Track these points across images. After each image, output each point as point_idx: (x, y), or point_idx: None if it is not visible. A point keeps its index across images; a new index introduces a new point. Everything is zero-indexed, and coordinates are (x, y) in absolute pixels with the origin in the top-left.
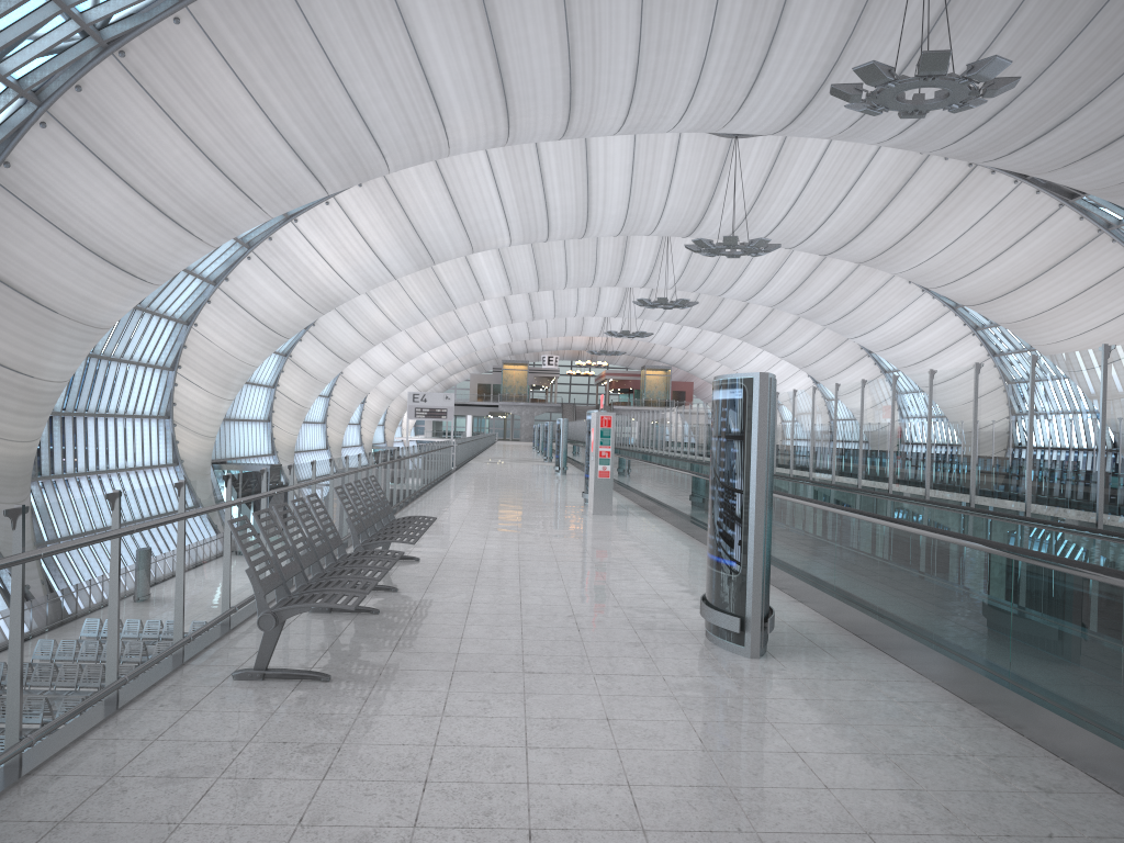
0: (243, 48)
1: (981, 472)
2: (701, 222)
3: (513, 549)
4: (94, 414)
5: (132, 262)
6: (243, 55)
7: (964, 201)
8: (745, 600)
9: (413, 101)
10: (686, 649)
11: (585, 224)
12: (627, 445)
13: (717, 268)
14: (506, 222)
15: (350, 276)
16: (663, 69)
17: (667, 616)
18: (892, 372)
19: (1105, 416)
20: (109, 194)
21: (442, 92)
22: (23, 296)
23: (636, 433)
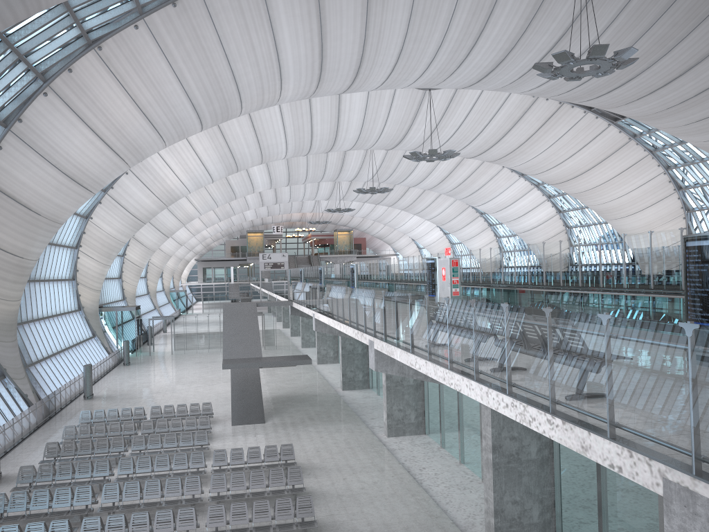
0: (173, 44)
1: None
2: (402, 140)
3: None
4: (39, 280)
5: (87, 180)
6: (173, 48)
7: (555, 124)
8: None
9: (268, 74)
10: None
11: (332, 144)
12: (386, 277)
13: (398, 167)
14: (286, 144)
15: (188, 182)
16: (415, 52)
17: None
18: (495, 225)
19: None
20: (80, 137)
21: (286, 68)
22: (21, 206)
23: (396, 270)
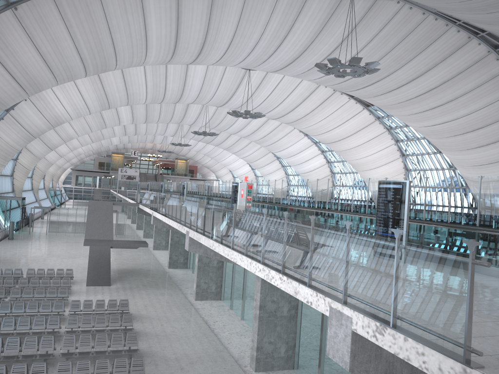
0: (71, 13)
1: (428, 210)
2: (228, 102)
3: None
4: None
5: None
6: (70, 16)
7: (330, 104)
8: None
9: (137, 44)
10: None
11: (179, 98)
12: (206, 194)
13: (224, 120)
14: (146, 94)
15: (72, 112)
16: (240, 44)
17: None
18: (286, 167)
19: (480, 195)
20: None
21: (151, 42)
22: None
23: (213, 189)
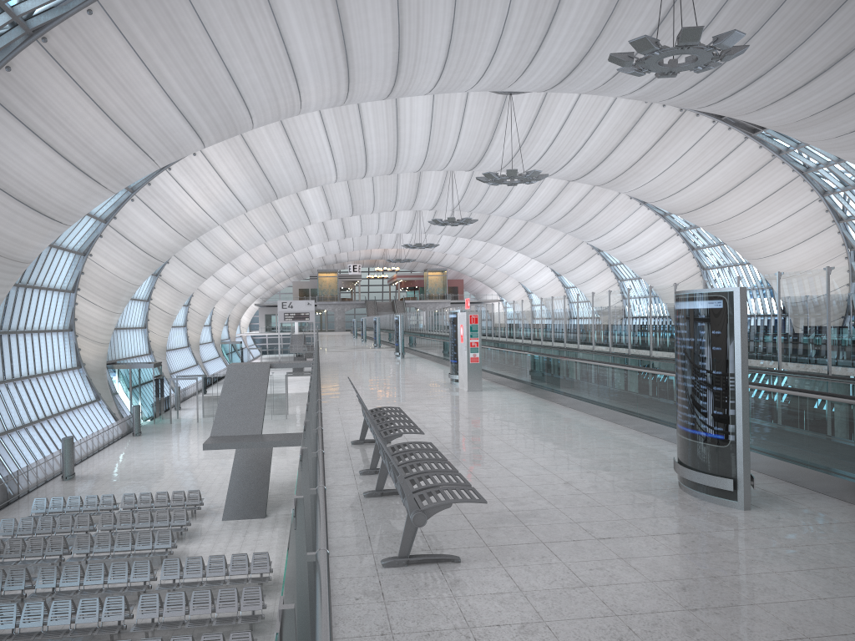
0: (143, 33)
1: (837, 349)
2: (482, 159)
3: (447, 426)
4: (16, 331)
5: (51, 208)
6: (143, 39)
7: (676, 137)
8: (736, 465)
9: (277, 73)
10: (687, 506)
11: (394, 163)
12: (445, 332)
13: (488, 193)
14: (334, 164)
15: (213, 211)
16: (469, 44)
17: (636, 477)
18: (616, 265)
19: None
20: (33, 154)
21: (300, 65)
22: None
23: None
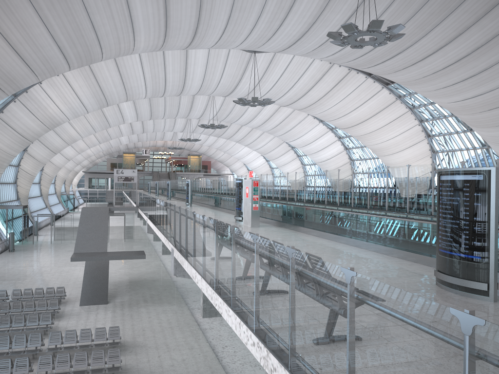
0: None
1: None
2: (234, 90)
3: None
4: None
5: None
6: None
7: (345, 84)
8: (489, 275)
9: (122, 27)
10: (458, 299)
11: (182, 89)
12: (214, 191)
13: (233, 110)
14: (145, 87)
15: (67, 111)
16: (240, 20)
17: (408, 281)
18: (302, 156)
19: None
20: None
21: (137, 23)
22: None
23: (221, 186)
